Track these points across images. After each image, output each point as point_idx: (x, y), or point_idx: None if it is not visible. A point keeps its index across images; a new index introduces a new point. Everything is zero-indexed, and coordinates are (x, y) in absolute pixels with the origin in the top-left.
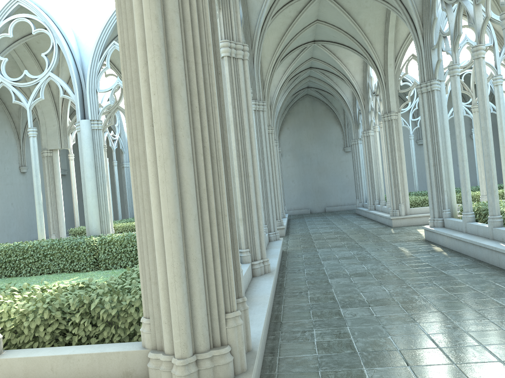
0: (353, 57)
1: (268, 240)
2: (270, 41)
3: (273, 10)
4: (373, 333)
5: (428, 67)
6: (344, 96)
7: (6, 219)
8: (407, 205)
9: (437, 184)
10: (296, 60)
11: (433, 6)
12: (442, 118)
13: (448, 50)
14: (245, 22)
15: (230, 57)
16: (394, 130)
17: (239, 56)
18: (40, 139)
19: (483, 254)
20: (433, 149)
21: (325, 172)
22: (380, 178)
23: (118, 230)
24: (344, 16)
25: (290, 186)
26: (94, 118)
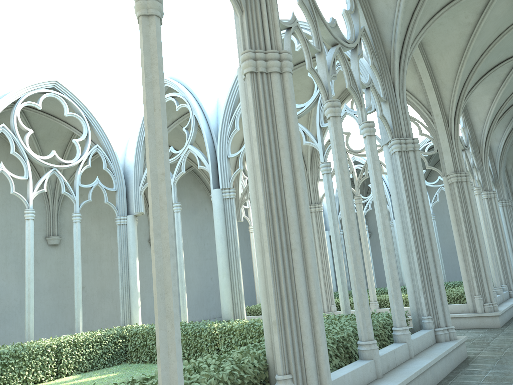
0: None
1: (430, 341)
2: (448, 61)
3: (418, 14)
4: None
5: None
6: None
7: (205, 293)
8: None
9: None
10: (506, 81)
11: None
12: None
13: None
14: (375, 39)
15: (256, 73)
16: None
17: (273, 68)
18: None
19: None
20: None
21: None
22: None
23: None
24: None
25: None
26: (225, 187)
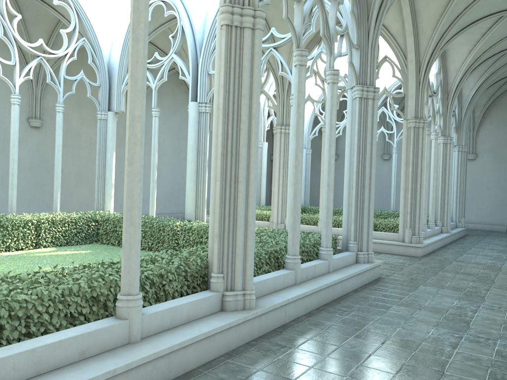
0: None
1: (350, 261)
2: (431, 10)
3: None
4: None
5: None
6: None
7: (175, 190)
8: None
9: None
10: (487, 35)
11: None
12: None
13: None
14: None
15: (231, 26)
16: None
17: (246, 24)
18: None
19: None
20: None
21: None
22: None
23: None
24: None
25: (483, 195)
26: (202, 101)
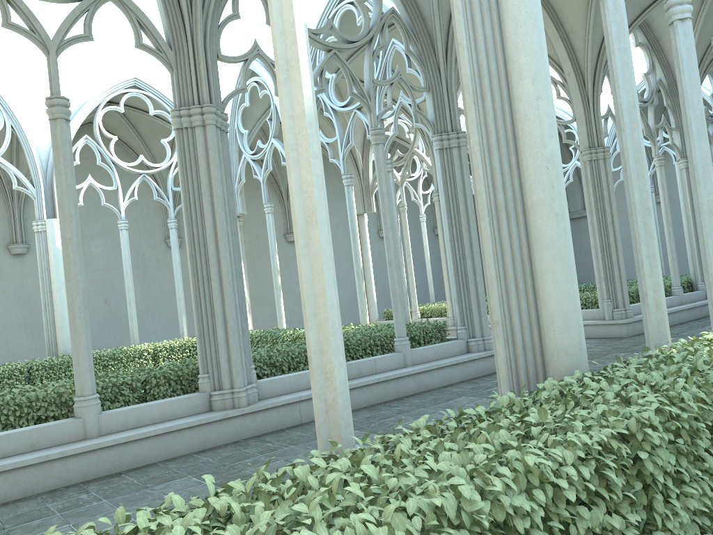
0: None
1: (454, 351)
2: (574, 3)
3: None
4: (82, 515)
5: None
6: None
7: None
8: None
9: None
10: (706, 2)
11: None
12: None
13: None
14: (414, 18)
15: (182, 129)
16: None
17: (195, 123)
18: (408, 193)
19: None
20: None
21: None
22: None
23: (428, 314)
24: None
25: None
26: None
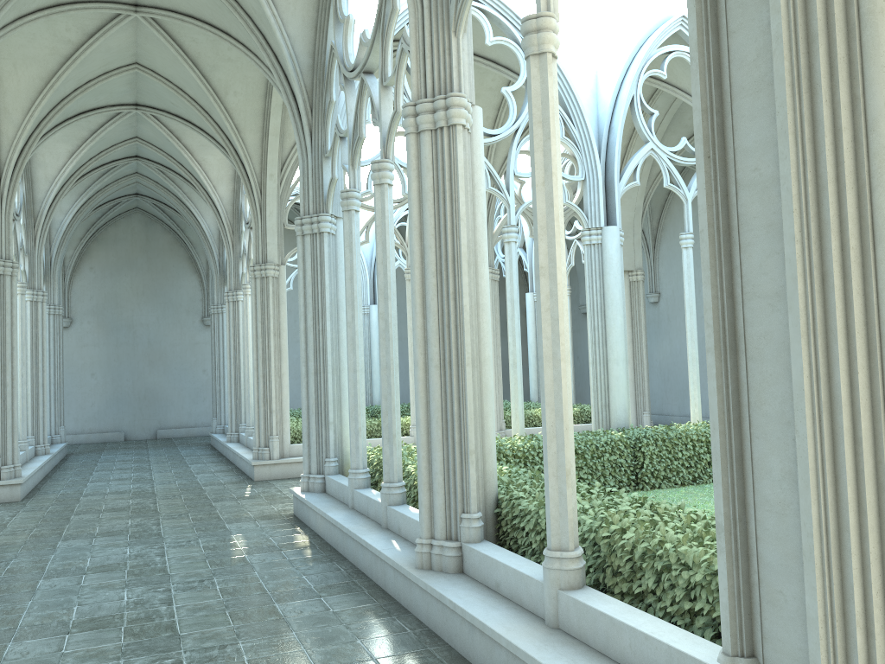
0: (217, 151)
1: None
2: (23, 81)
3: (3, 9)
4: None
5: (317, 189)
6: (204, 222)
7: None
8: (285, 439)
9: (319, 410)
10: (98, 135)
11: (329, 79)
12: (335, 286)
13: (345, 163)
14: None
15: None
16: (271, 297)
17: None
18: None
19: (365, 560)
20: (317, 342)
21: (162, 361)
22: (249, 383)
23: None
24: (186, 67)
25: (86, 385)
26: None
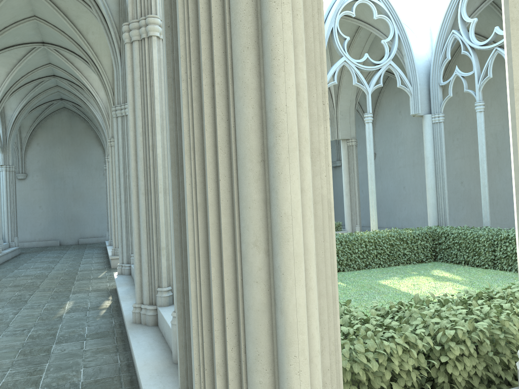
0: None
1: None
2: None
3: None
4: None
5: (125, 88)
6: (98, 115)
7: None
8: None
9: (127, 224)
10: (23, 62)
11: (127, 19)
12: None
13: None
14: None
15: None
16: None
17: None
18: None
19: None
20: (125, 183)
21: (81, 198)
22: None
23: None
24: (60, 17)
25: (36, 213)
26: None
